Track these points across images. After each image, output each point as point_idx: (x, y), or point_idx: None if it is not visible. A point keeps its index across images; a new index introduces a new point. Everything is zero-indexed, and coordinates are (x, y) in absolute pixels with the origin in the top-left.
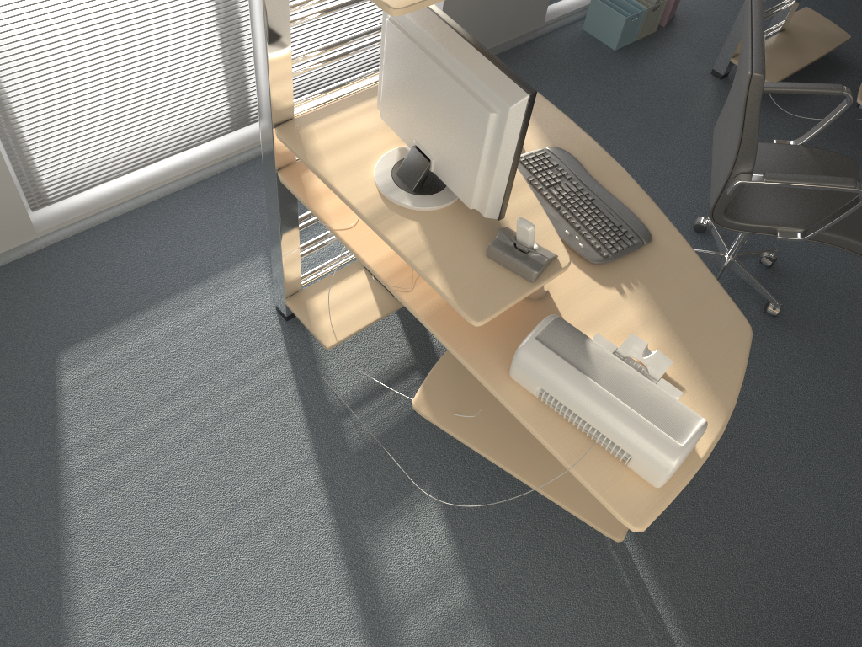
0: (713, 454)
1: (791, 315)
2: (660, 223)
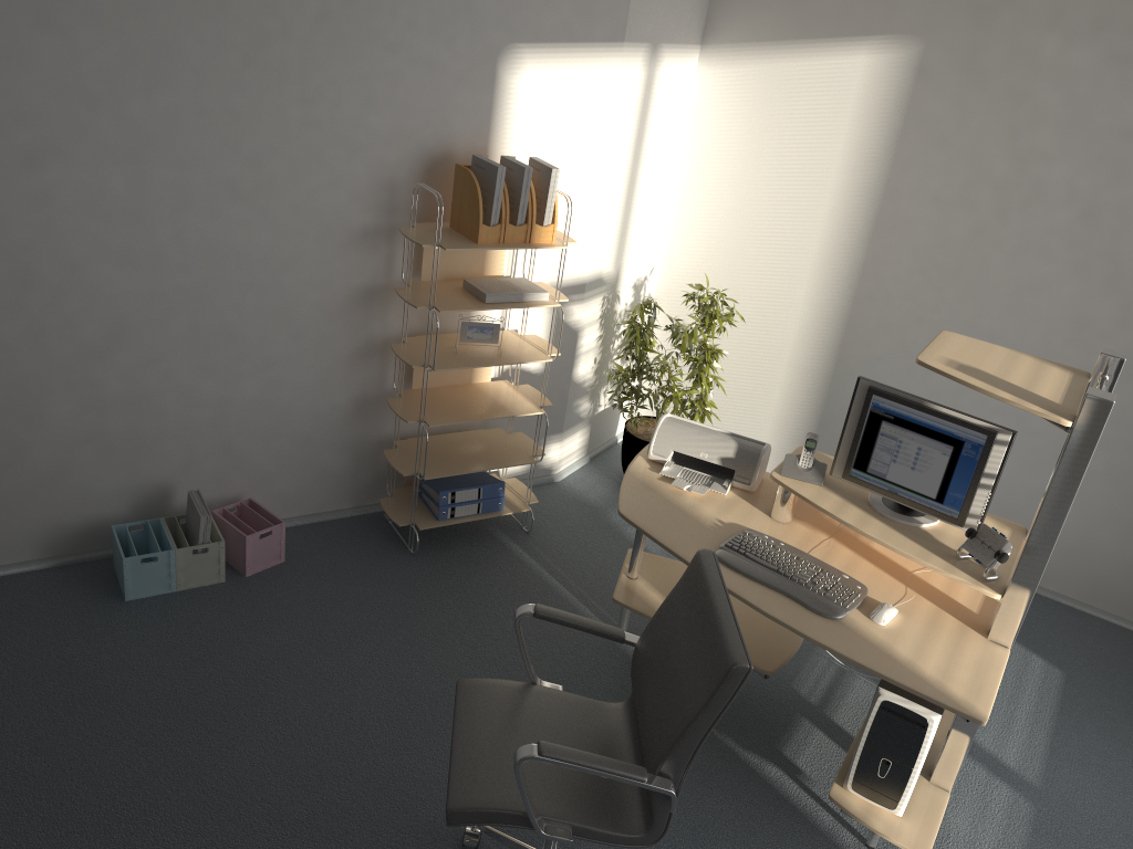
0: None
1: (439, 846)
2: None
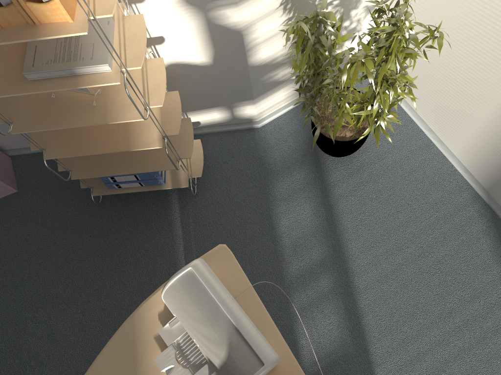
0: None
1: None
2: None
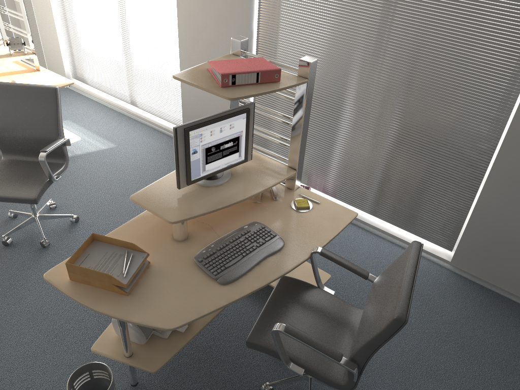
0: None
1: (4, 253)
2: None
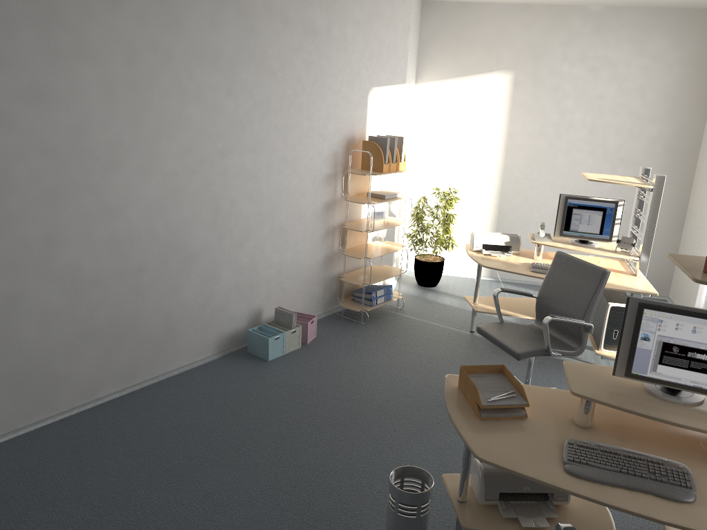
0: (458, 352)
1: None
2: (535, 274)
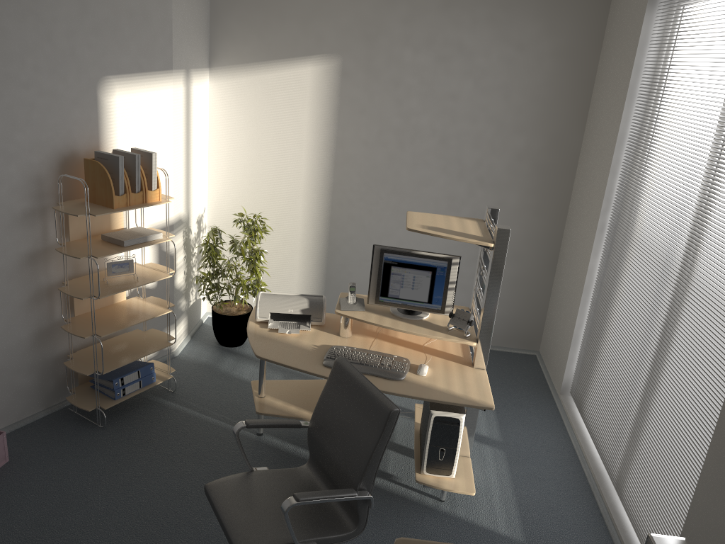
0: None
1: None
2: (326, 372)
